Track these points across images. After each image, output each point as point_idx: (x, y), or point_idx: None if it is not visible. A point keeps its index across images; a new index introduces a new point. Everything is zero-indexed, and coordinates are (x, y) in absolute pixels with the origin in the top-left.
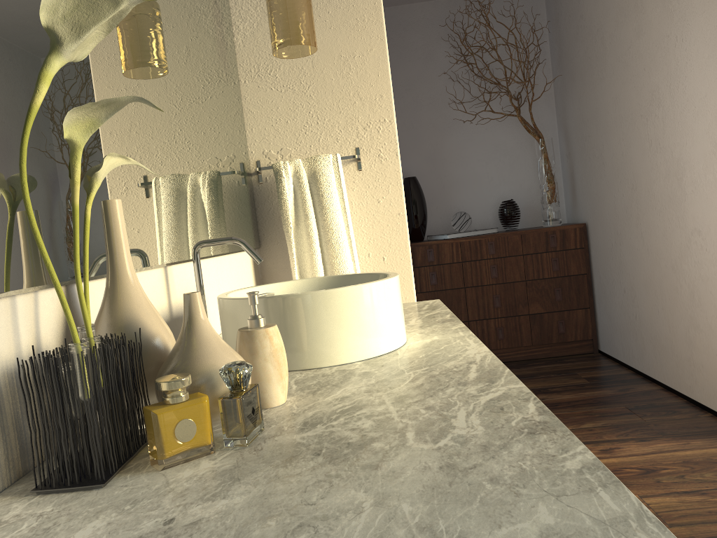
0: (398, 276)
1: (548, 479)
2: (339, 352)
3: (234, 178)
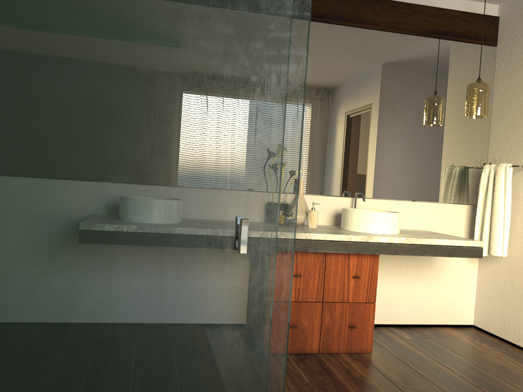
0: (379, 212)
1: None
2: (348, 227)
3: (449, 171)
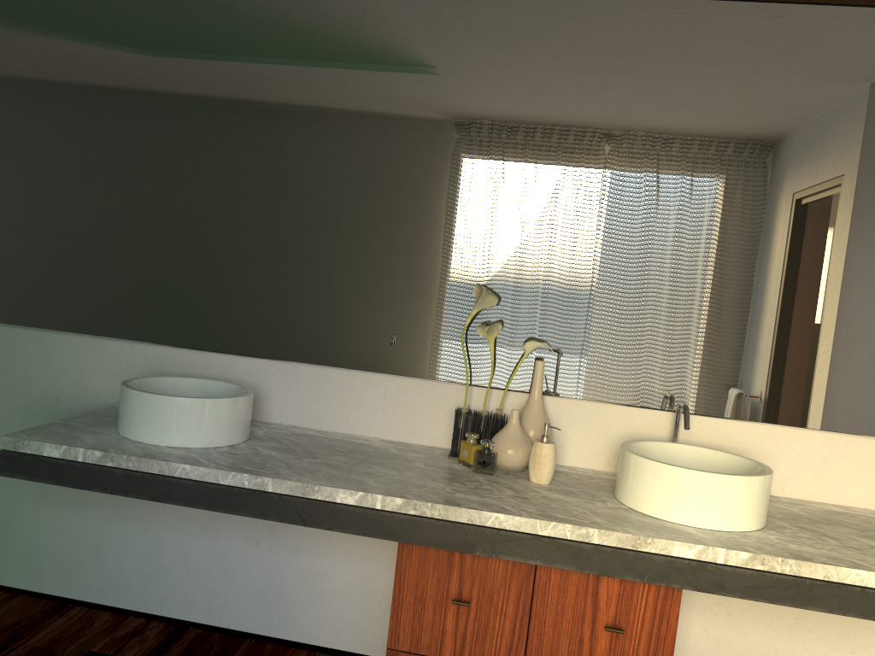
0: (693, 470)
1: (400, 491)
2: (622, 494)
3: None
